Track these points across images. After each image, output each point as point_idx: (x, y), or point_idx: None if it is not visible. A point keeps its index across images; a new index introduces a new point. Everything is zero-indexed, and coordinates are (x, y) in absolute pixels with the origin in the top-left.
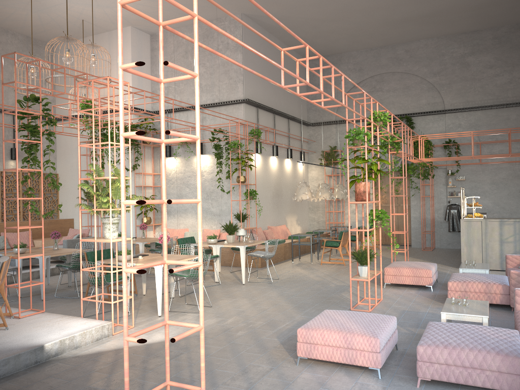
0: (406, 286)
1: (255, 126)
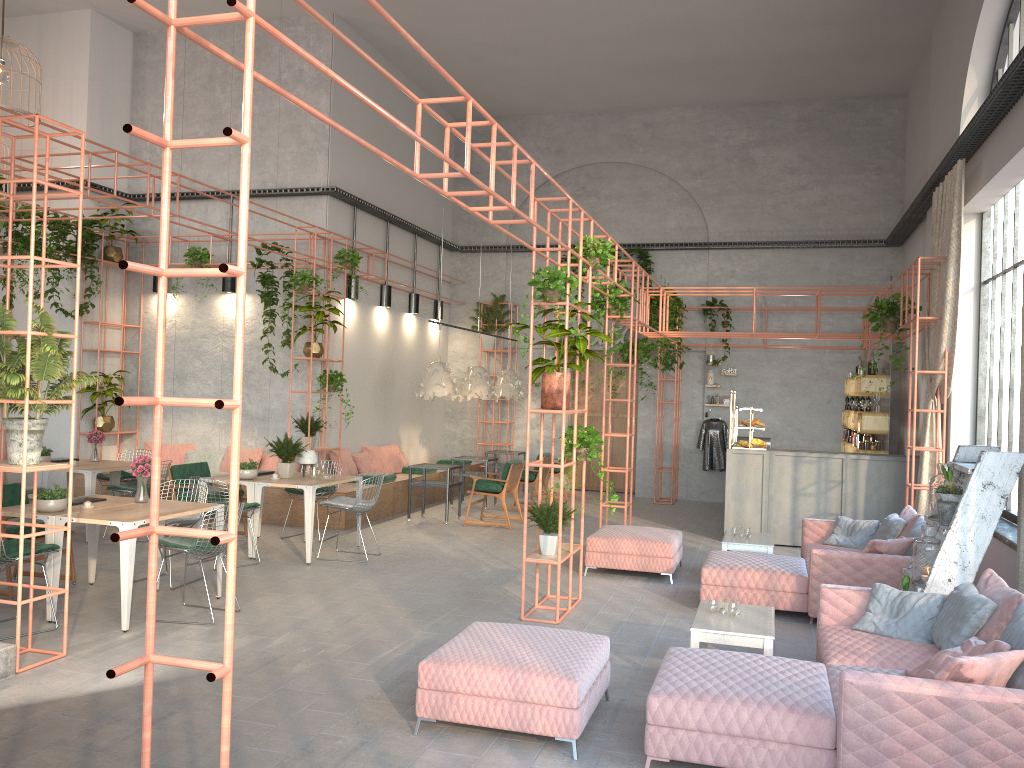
0: (625, 573)
1: (348, 243)
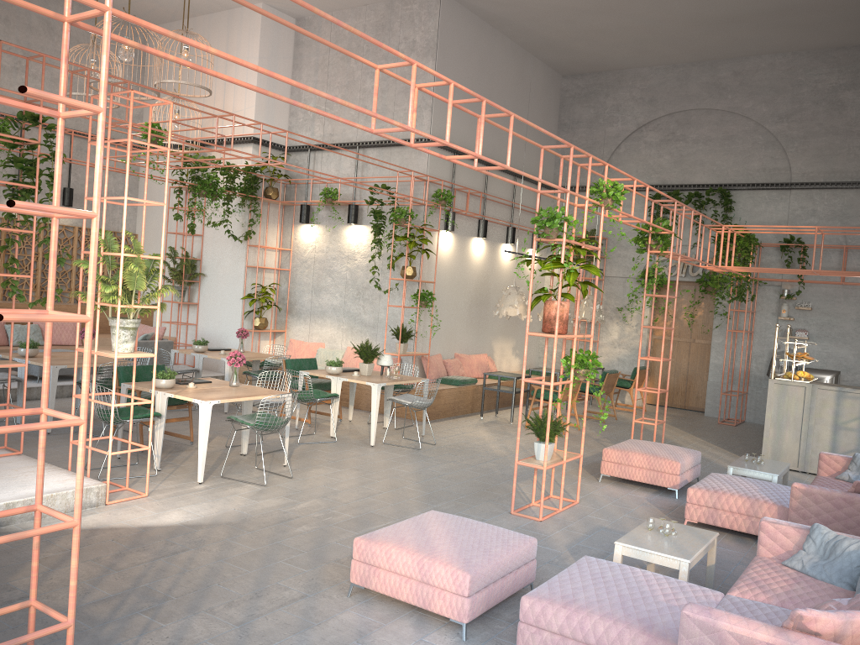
0: (639, 483)
1: (448, 184)
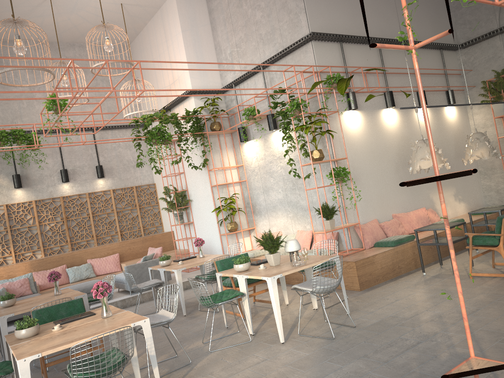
0: None
1: (342, 70)
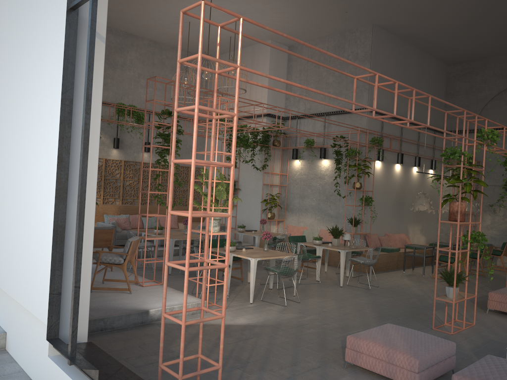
0: None
1: (379, 133)
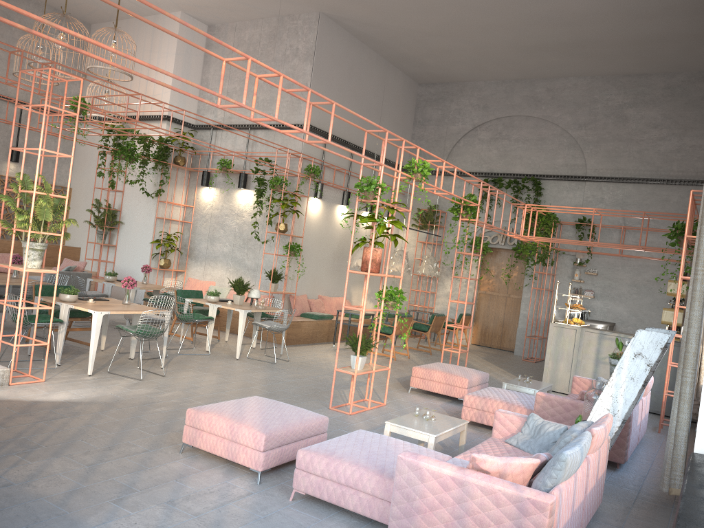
0: (440, 395)
1: (319, 161)
